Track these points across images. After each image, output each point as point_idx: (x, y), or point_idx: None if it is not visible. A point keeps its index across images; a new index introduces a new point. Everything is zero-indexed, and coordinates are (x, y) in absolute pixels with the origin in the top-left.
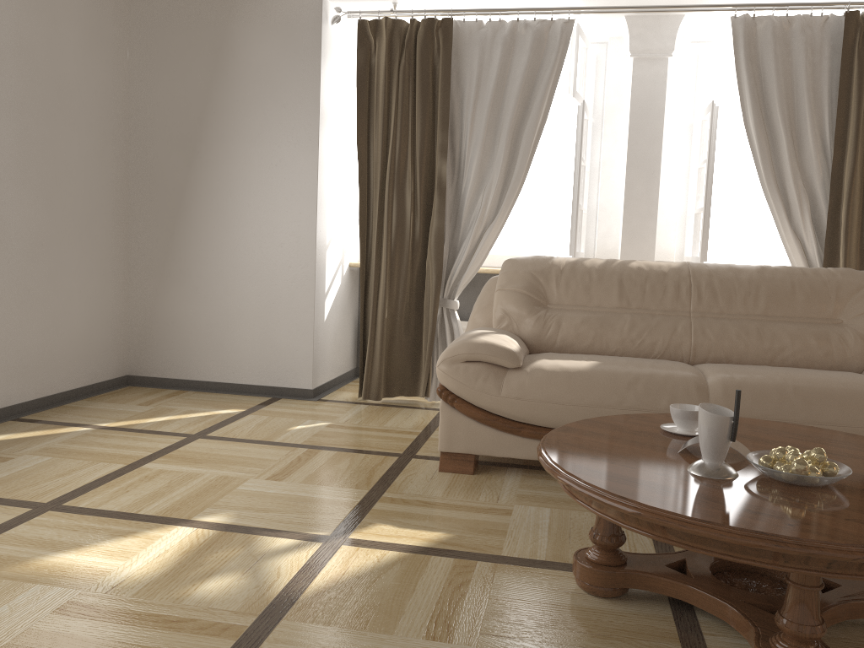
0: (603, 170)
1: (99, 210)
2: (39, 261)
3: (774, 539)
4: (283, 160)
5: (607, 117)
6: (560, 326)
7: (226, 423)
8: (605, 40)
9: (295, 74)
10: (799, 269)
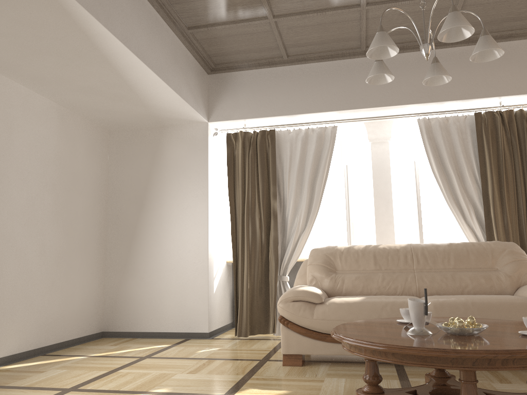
0: (362, 201)
1: (91, 238)
2: (60, 266)
3: (443, 350)
4: (189, 206)
5: (361, 173)
6: (344, 282)
7: (161, 351)
8: (355, 135)
9: (195, 162)
10: (470, 243)
